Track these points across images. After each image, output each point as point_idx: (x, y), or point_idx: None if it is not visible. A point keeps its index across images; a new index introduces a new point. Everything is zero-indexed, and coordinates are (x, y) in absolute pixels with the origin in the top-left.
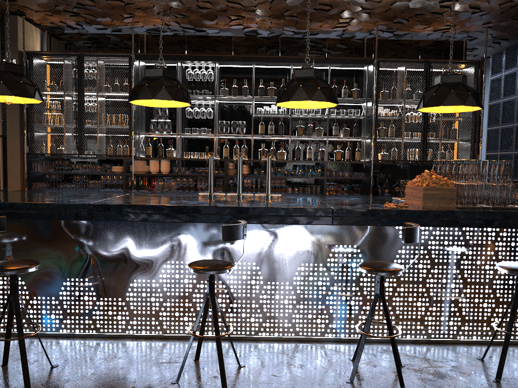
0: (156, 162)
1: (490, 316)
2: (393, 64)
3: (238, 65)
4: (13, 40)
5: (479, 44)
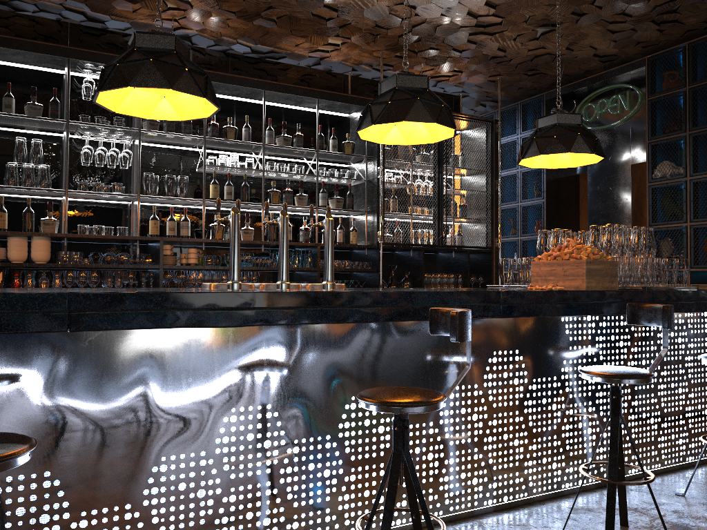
0: (24, 241)
1: (657, 434)
2: None
3: None
4: None
5: (464, 105)
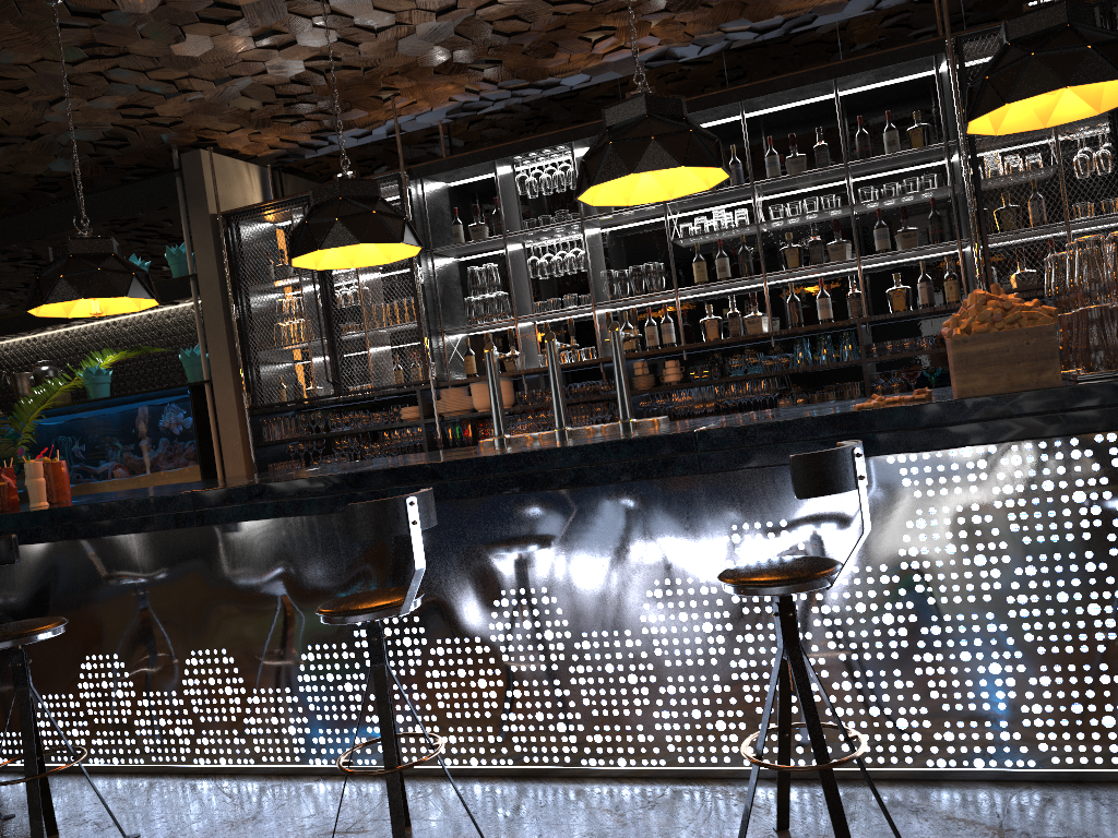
0: (483, 386)
1: None
2: None
3: None
4: (200, 196)
5: None
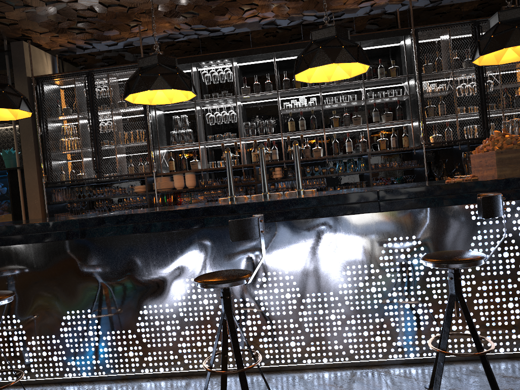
0: (180, 176)
1: None
2: (434, 33)
3: (258, 61)
4: (21, 66)
5: None
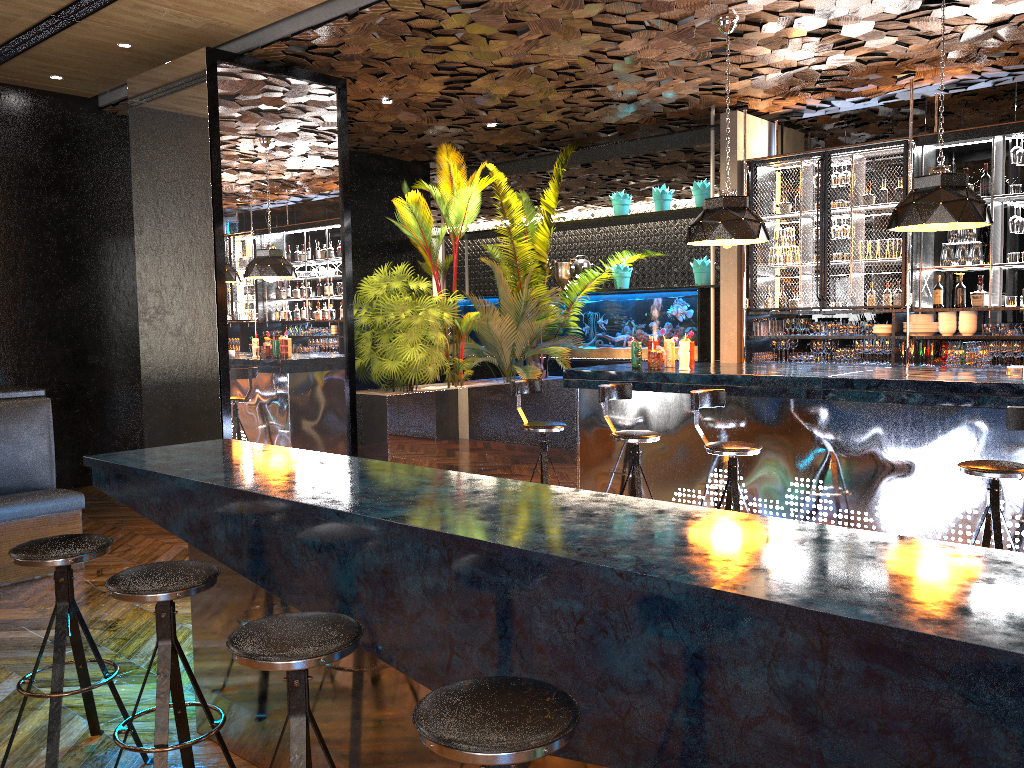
0: (950, 316)
1: None
2: None
3: None
4: (731, 146)
5: None
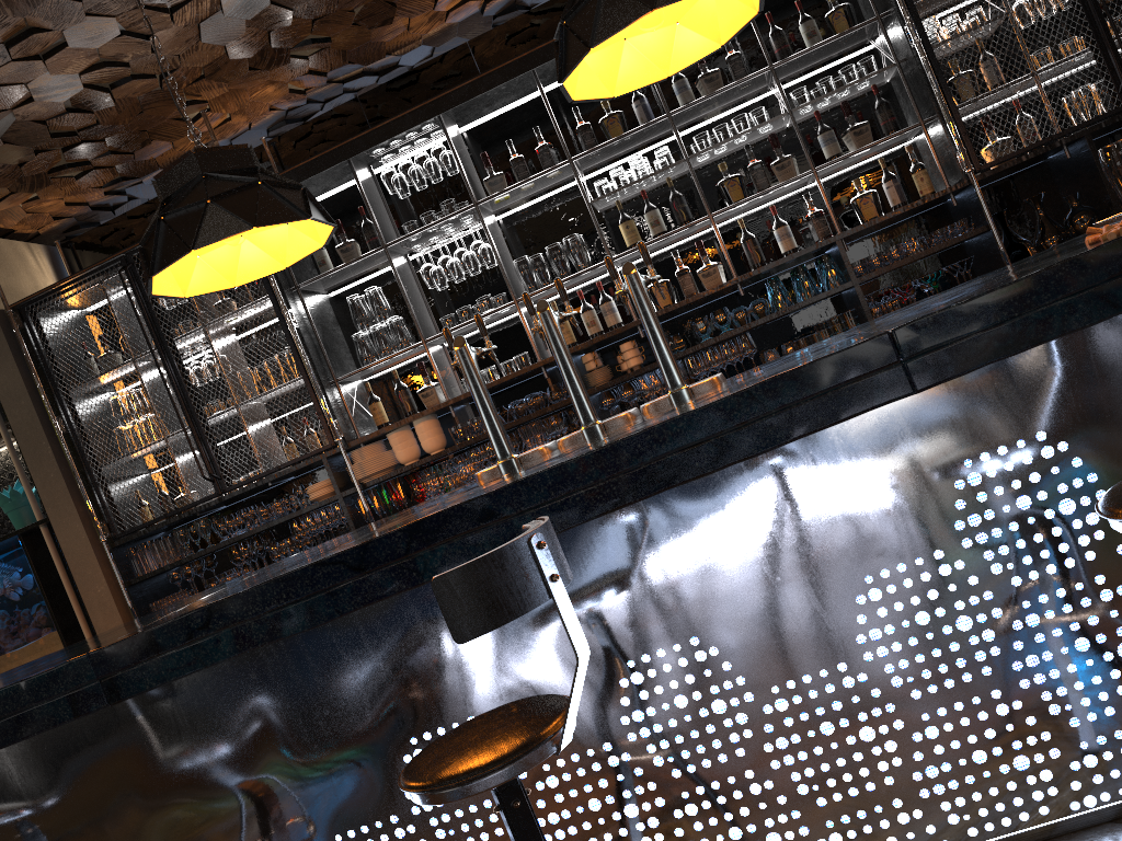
0: (404, 433)
1: None
2: None
3: (507, 104)
4: None
5: None
